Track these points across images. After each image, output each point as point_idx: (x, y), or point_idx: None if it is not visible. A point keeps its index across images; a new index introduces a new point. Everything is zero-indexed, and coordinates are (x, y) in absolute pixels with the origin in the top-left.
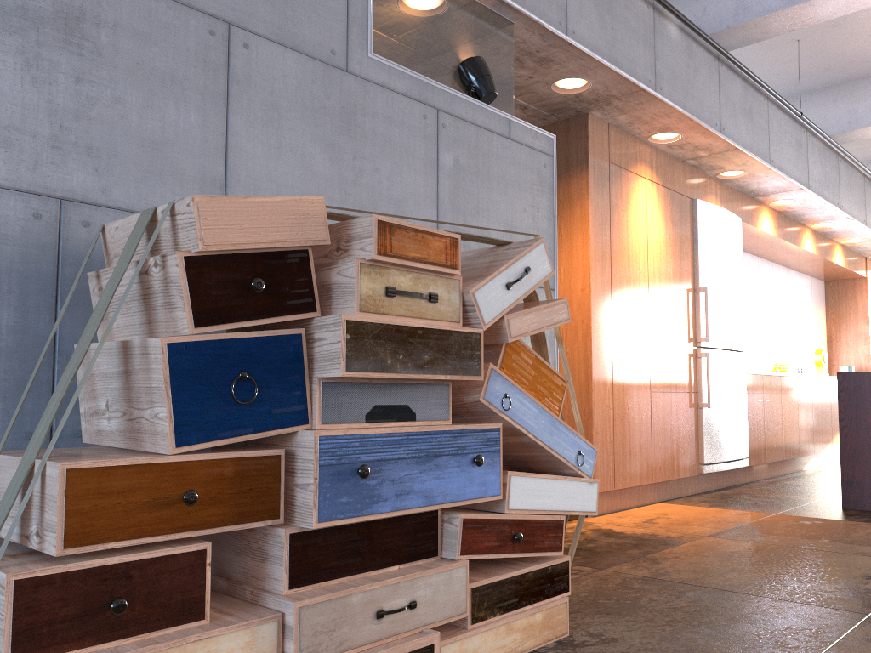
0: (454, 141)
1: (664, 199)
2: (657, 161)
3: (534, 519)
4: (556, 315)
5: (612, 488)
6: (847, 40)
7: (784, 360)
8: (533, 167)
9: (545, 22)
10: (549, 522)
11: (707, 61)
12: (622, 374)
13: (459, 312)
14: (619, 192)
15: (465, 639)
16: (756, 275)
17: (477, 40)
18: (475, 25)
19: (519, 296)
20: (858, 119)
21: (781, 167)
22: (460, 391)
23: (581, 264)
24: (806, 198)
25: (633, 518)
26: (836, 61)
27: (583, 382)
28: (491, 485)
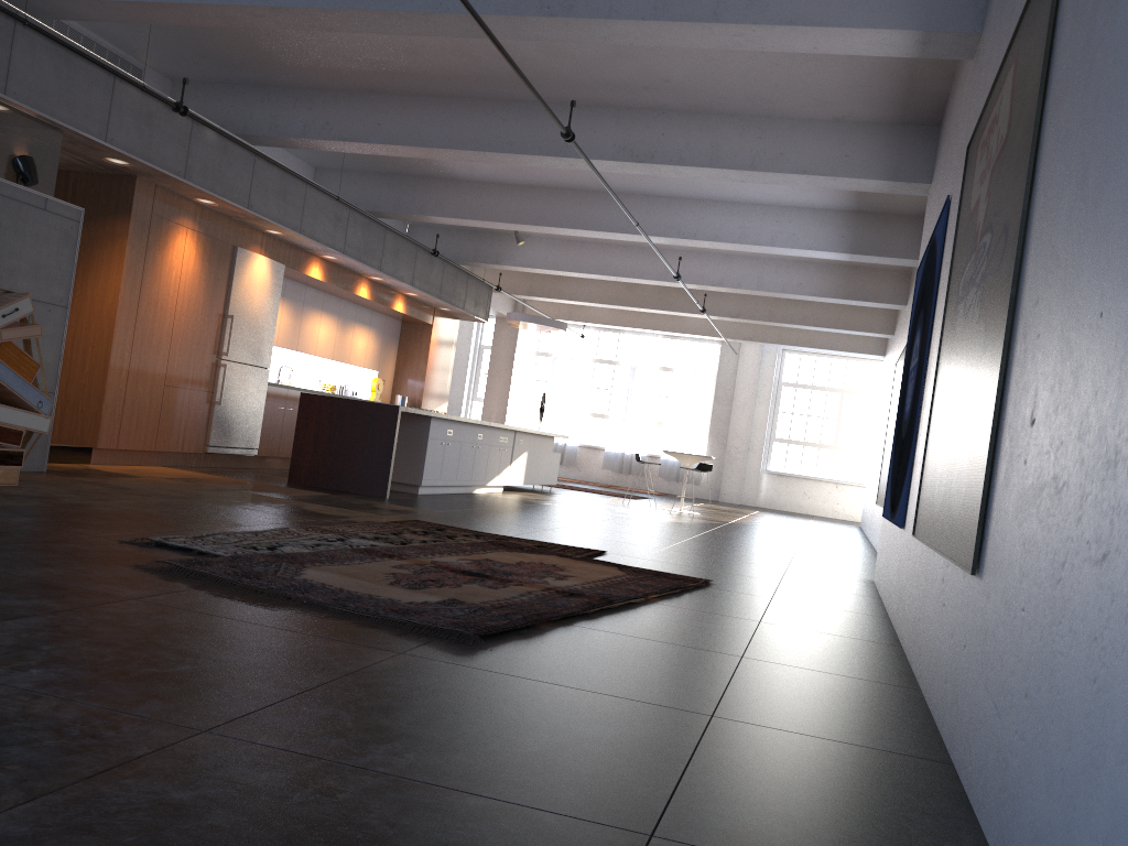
0: (0, 211)
1: (204, 244)
2: (201, 215)
3: (4, 427)
4: (33, 332)
5: (116, 447)
6: None
7: (349, 382)
8: (62, 228)
9: (88, 134)
10: (14, 430)
11: (243, 156)
12: (138, 369)
13: None
14: (158, 236)
15: None
16: (320, 308)
17: (31, 142)
18: (31, 132)
19: (10, 321)
20: (401, 206)
21: (313, 235)
22: None
23: (114, 285)
24: (346, 259)
25: (125, 468)
26: (383, 160)
27: (103, 369)
28: None
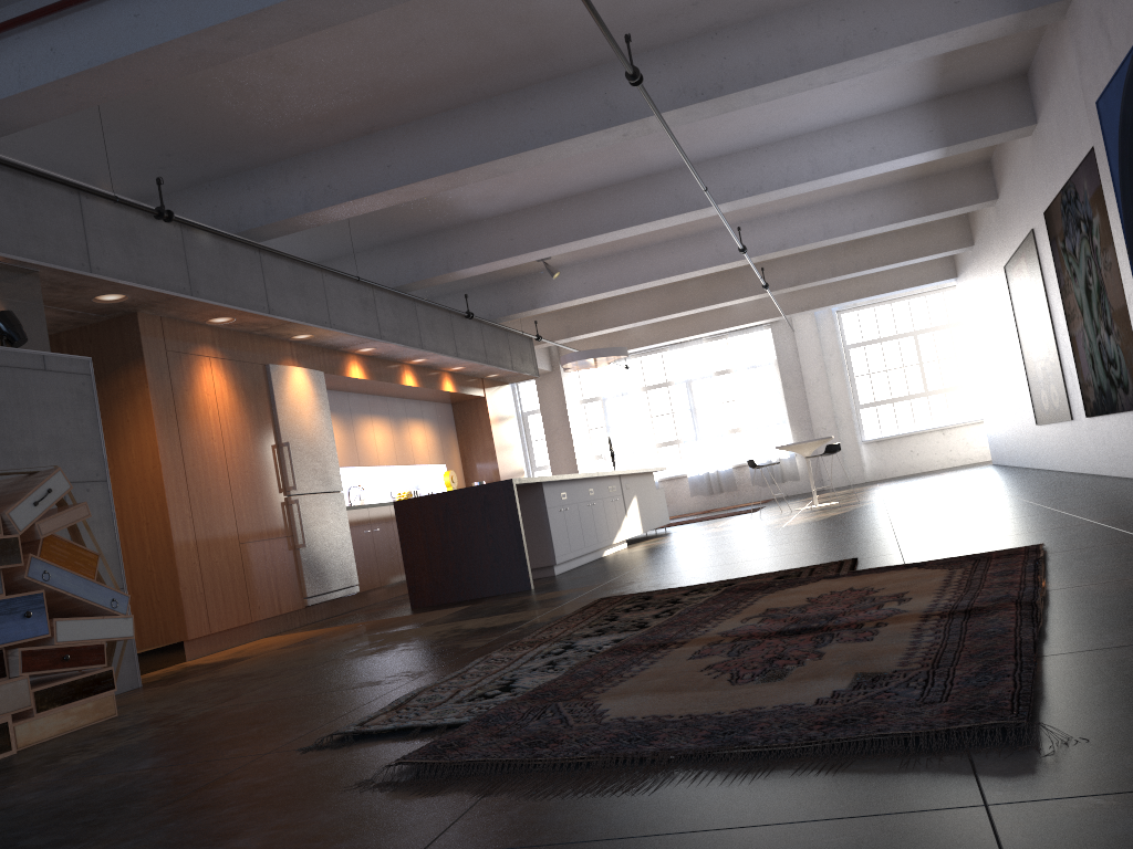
0: None
1: (233, 371)
2: (220, 339)
3: (79, 646)
4: (78, 514)
5: (209, 632)
6: (390, 212)
7: (419, 485)
8: (73, 387)
9: (68, 268)
10: (93, 646)
11: (247, 255)
12: (206, 533)
13: (0, 526)
14: (181, 375)
15: (33, 721)
16: (368, 412)
17: (5, 294)
18: (1, 282)
19: (45, 508)
20: (423, 271)
21: (345, 327)
22: (11, 574)
23: (150, 445)
24: (385, 345)
25: (227, 653)
26: (390, 225)
27: (166, 546)
28: (41, 628)
